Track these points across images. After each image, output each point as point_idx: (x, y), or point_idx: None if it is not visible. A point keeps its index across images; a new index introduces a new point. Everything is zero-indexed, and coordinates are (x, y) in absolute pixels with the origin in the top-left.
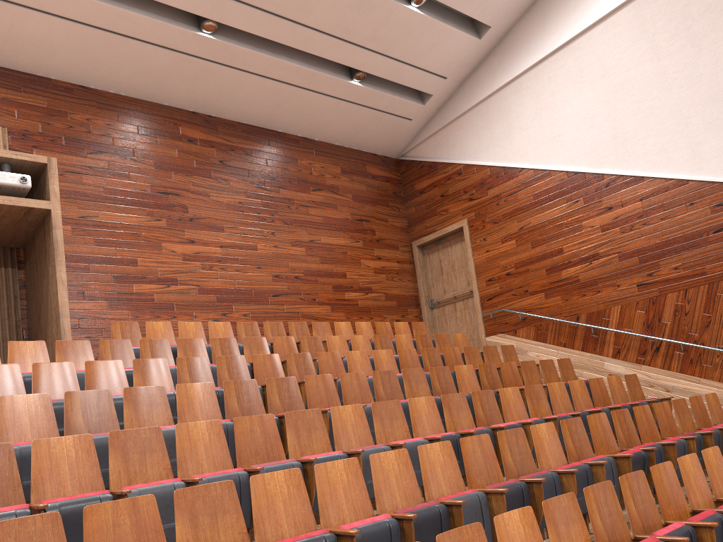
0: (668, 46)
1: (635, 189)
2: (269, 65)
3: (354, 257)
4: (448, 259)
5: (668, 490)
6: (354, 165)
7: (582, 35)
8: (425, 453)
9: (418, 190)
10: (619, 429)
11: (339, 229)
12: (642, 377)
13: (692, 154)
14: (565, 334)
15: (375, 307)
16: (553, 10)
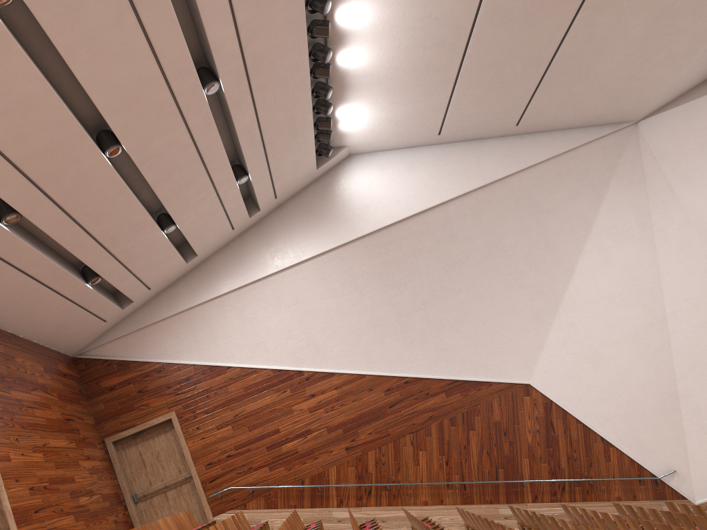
0: (341, 290)
1: (329, 381)
2: (35, 262)
3: (74, 458)
4: (151, 450)
5: None
6: (50, 363)
7: (277, 274)
8: None
9: (106, 387)
10: (491, 528)
11: (59, 430)
12: (364, 516)
13: (366, 358)
14: (294, 497)
15: (100, 509)
16: (247, 252)
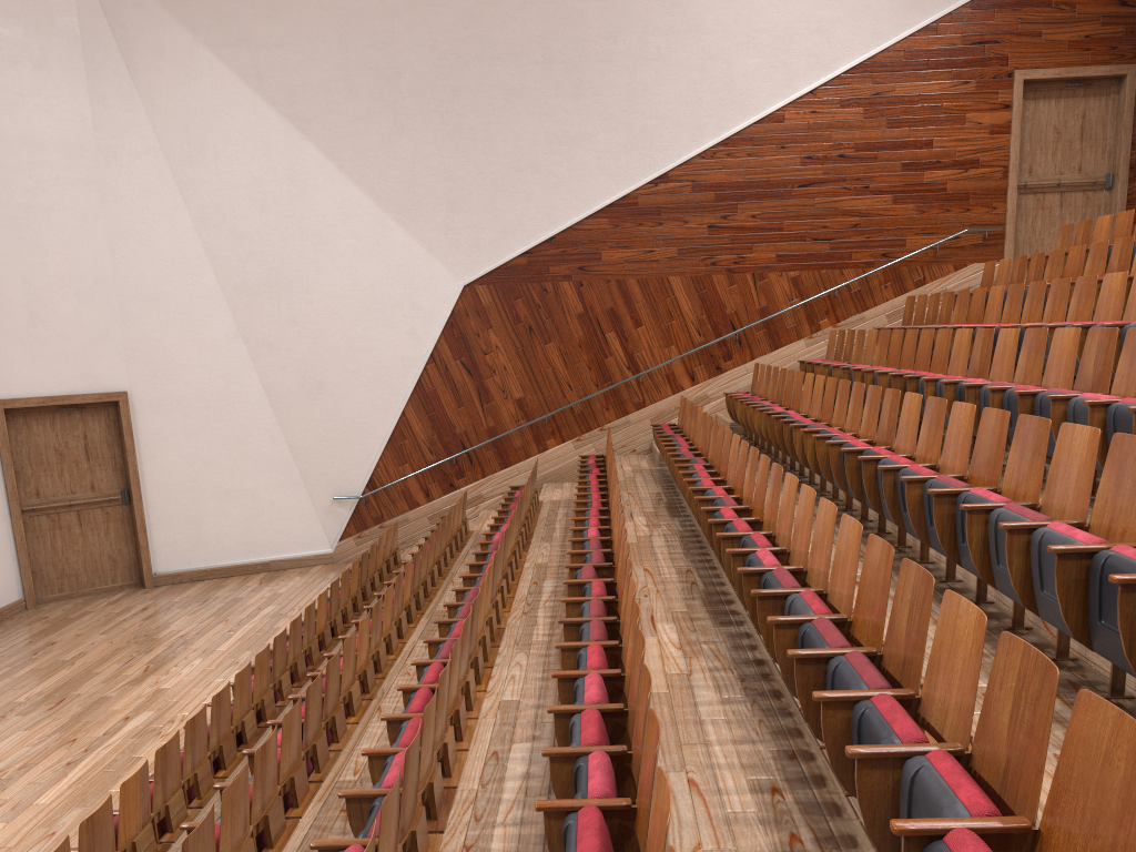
0: None
1: None
2: None
3: None
4: None
5: (651, 787)
6: None
7: None
8: (846, 529)
9: None
10: None
11: None
12: None
13: None
14: None
15: None
16: None
